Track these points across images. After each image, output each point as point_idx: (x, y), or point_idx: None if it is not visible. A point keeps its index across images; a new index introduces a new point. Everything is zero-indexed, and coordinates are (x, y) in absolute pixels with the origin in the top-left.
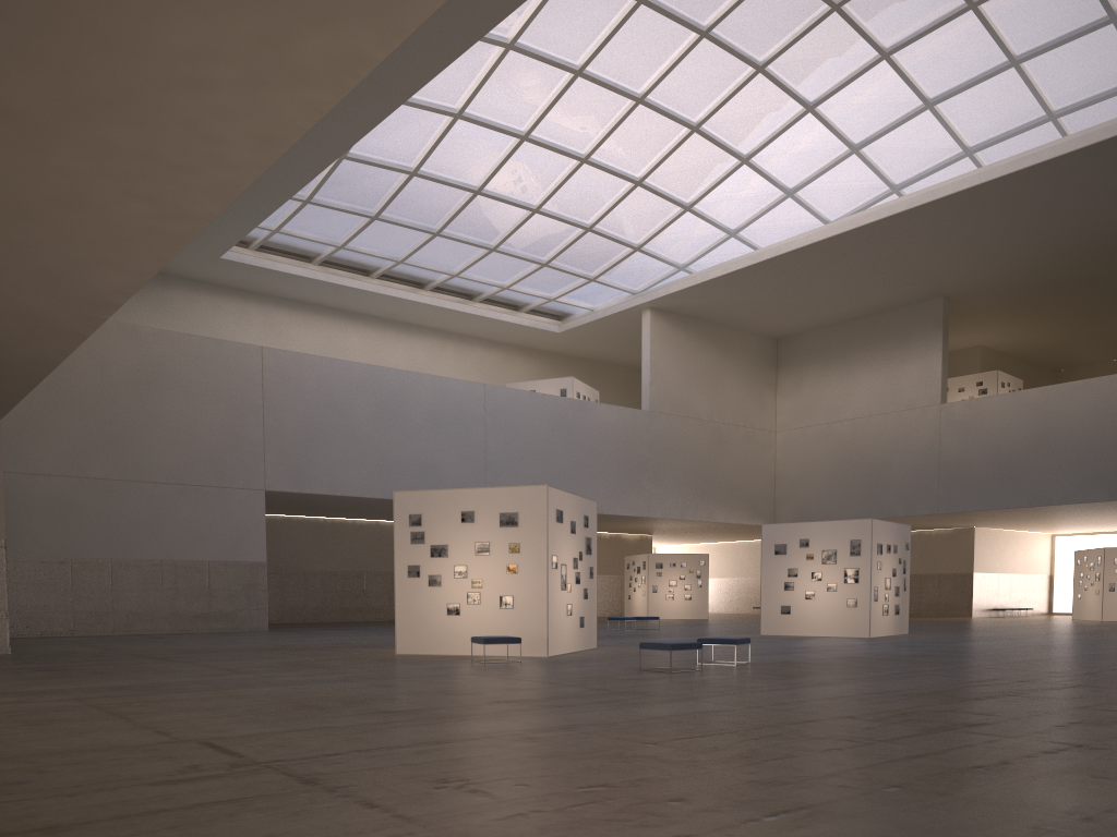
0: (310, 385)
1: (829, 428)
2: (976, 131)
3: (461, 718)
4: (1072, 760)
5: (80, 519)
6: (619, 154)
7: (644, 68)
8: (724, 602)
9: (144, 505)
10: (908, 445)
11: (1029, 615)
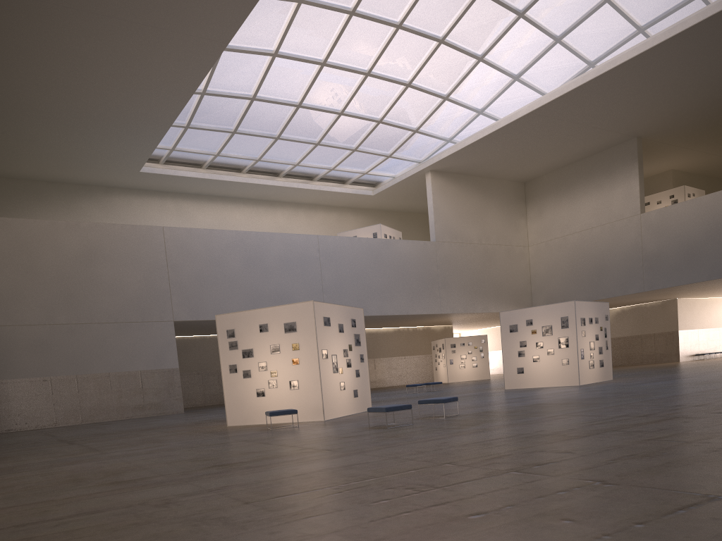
0: (197, 248)
1: (564, 240)
2: (645, 13)
3: (158, 485)
4: (570, 500)
5: (53, 351)
6: (391, 66)
7: (398, 3)
8: None
9: (94, 338)
10: (619, 245)
11: None
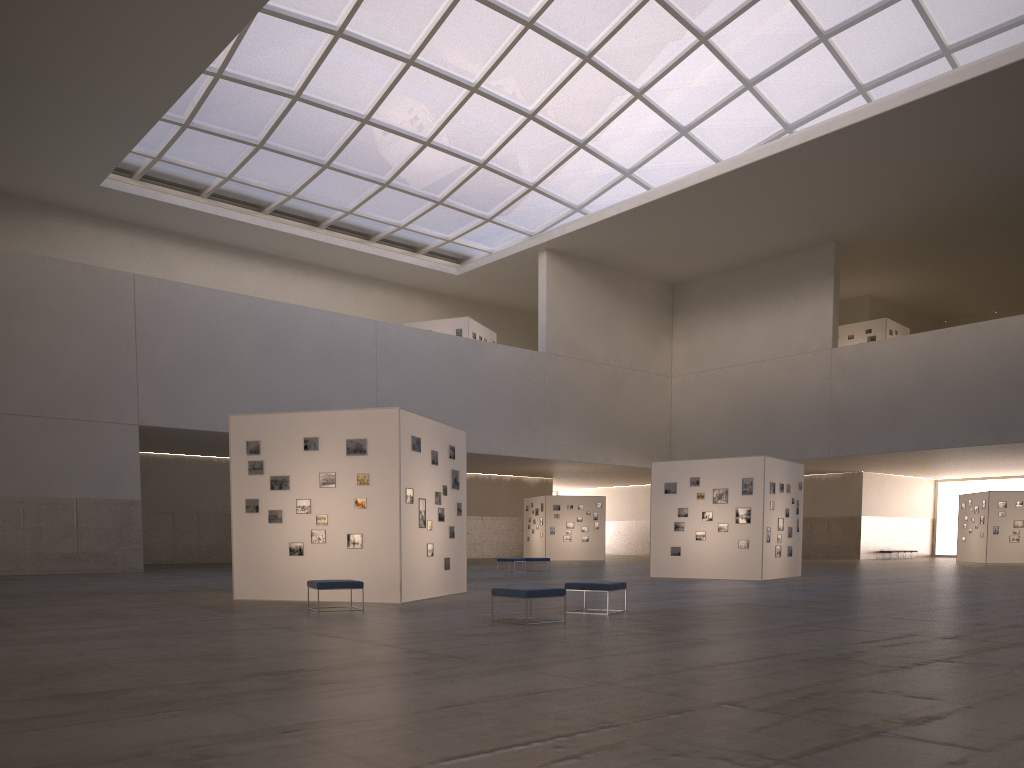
0: (187, 316)
1: (723, 373)
2: (870, 67)
3: (161, 709)
4: None
5: None
6: (510, 84)
7: None
8: (624, 544)
9: (2, 438)
10: (799, 389)
11: (913, 557)
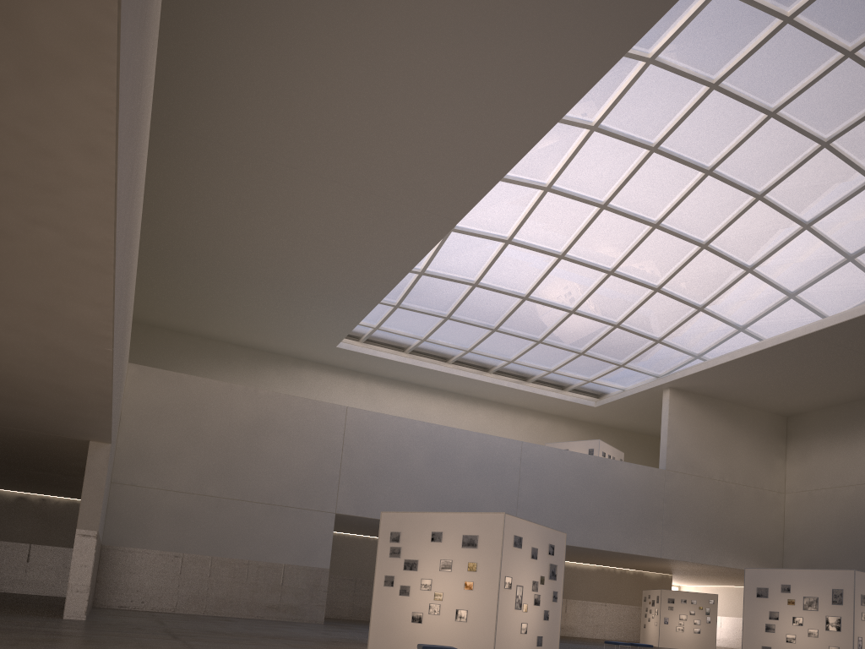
0: (380, 436)
1: (835, 492)
2: None
3: None
4: None
5: (194, 525)
6: (639, 267)
7: (658, 200)
8: (740, 638)
9: (242, 518)
10: None
11: None
